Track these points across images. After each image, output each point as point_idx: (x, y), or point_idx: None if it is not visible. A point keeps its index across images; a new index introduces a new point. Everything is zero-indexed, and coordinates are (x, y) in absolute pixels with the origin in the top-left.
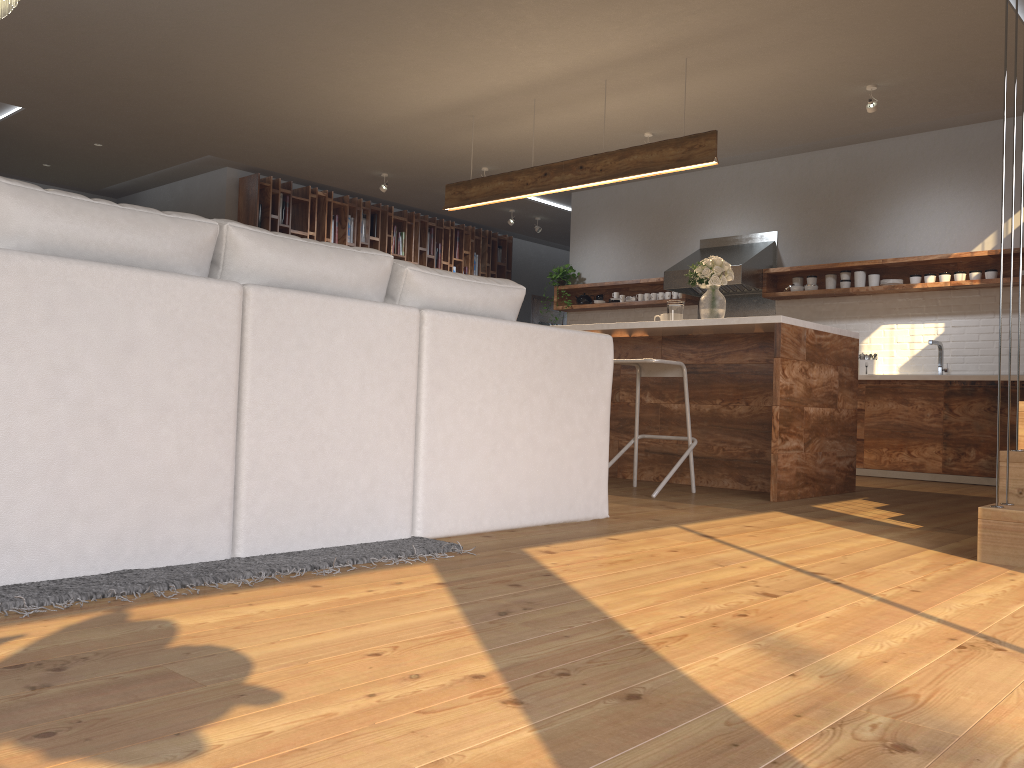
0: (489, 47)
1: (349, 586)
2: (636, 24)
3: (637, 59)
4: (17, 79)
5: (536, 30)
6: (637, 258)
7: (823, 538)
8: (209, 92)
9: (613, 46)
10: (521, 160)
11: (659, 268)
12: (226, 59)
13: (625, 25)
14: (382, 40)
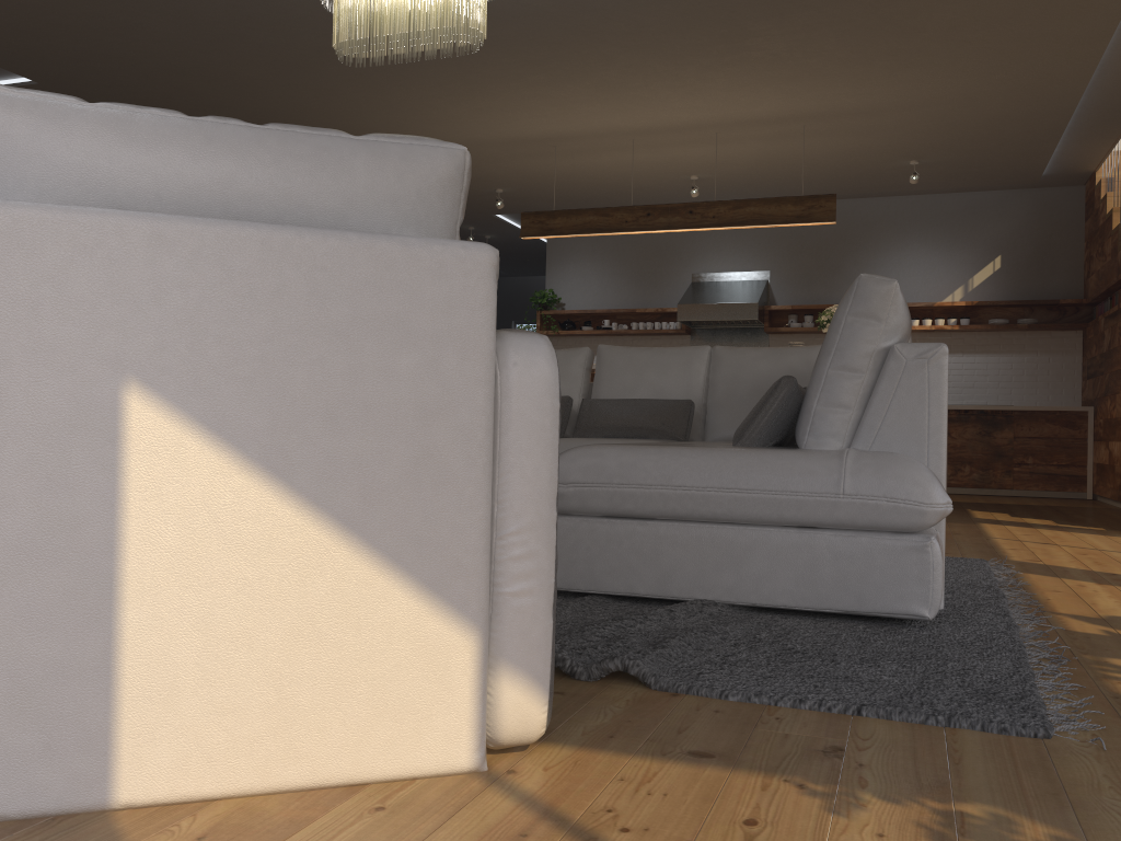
0: (652, 96)
1: (1071, 589)
2: (798, 97)
3: (764, 121)
4: (81, 56)
5: (711, 90)
6: (624, 287)
7: (1102, 540)
8: (305, 96)
9: (758, 109)
10: (546, 186)
11: (648, 298)
12: (374, 71)
13: (789, 96)
14: (561, 78)
